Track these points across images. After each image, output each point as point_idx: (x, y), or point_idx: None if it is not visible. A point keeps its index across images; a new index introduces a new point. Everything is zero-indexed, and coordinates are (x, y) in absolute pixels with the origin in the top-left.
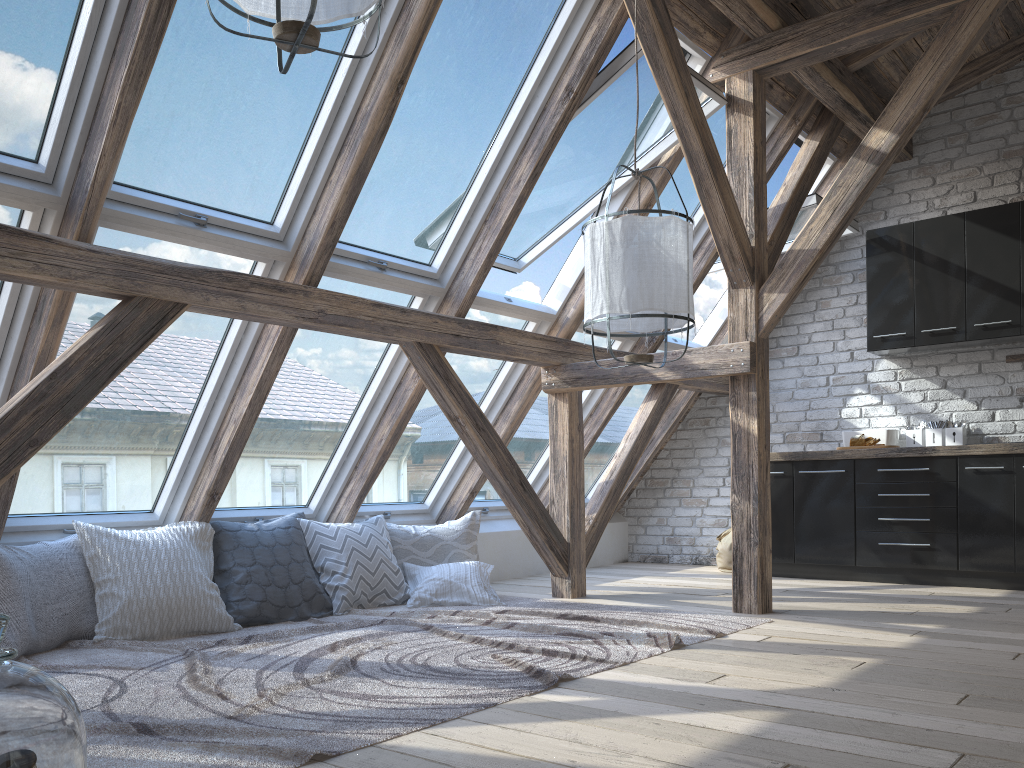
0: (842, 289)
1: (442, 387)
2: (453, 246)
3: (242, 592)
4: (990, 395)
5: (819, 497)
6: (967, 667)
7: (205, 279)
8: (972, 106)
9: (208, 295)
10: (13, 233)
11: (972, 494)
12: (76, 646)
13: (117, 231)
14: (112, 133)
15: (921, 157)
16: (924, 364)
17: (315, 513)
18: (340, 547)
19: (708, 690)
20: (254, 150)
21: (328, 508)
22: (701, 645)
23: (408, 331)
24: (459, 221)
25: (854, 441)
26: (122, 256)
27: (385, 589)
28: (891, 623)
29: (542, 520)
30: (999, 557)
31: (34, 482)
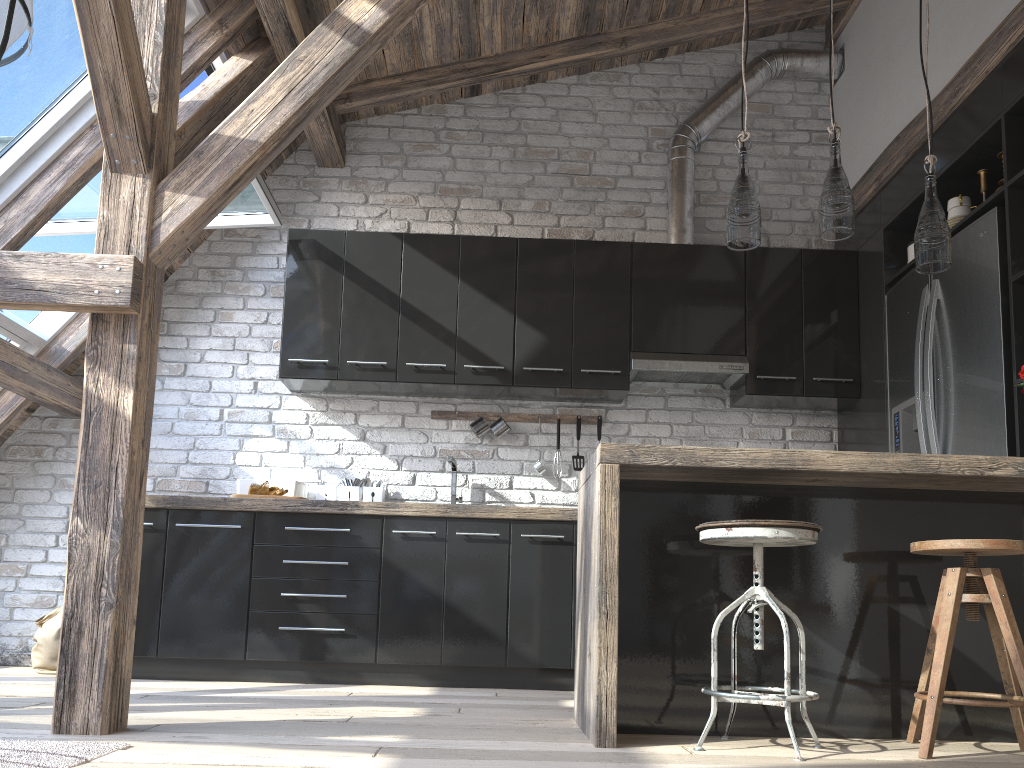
0: (250, 302)
1: None
2: None
3: None
4: (413, 454)
5: (202, 562)
6: None
7: None
8: (412, 129)
9: None
10: None
11: (398, 565)
12: None
13: None
14: None
15: (354, 169)
16: (342, 409)
17: None
18: None
19: None
20: None
21: None
22: None
23: None
24: None
25: (256, 489)
26: None
27: None
28: (330, 737)
29: None
30: (425, 645)
31: None
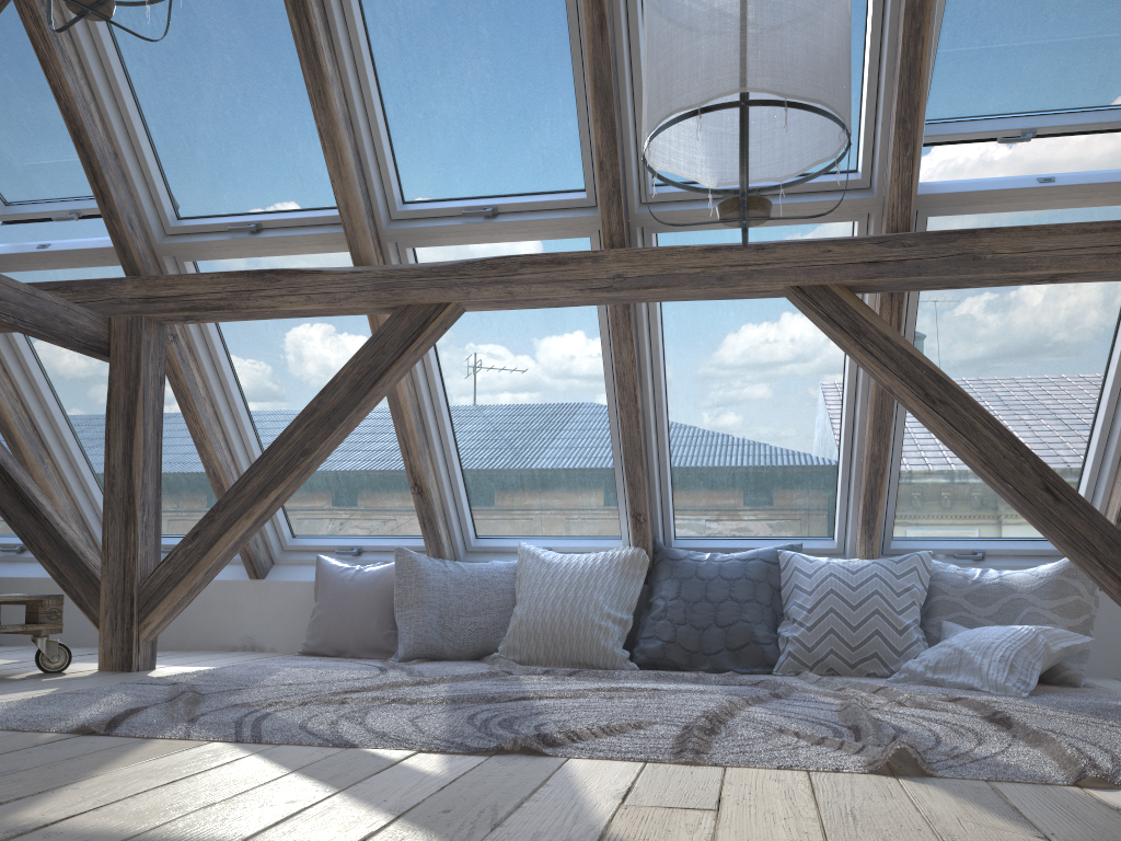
0: None
1: (847, 345)
2: (869, 130)
3: (652, 629)
4: None
5: None
6: None
7: (466, 272)
8: None
9: (469, 288)
10: (291, 274)
11: None
12: (483, 660)
13: (434, 248)
14: (328, 158)
15: None
16: None
17: (840, 547)
18: (811, 588)
19: (560, 808)
20: (520, 116)
21: (848, 540)
22: (964, 783)
23: (769, 274)
24: (865, 89)
25: None
26: (382, 270)
27: (876, 653)
28: None
29: (1111, 555)
30: None
31: (488, 504)
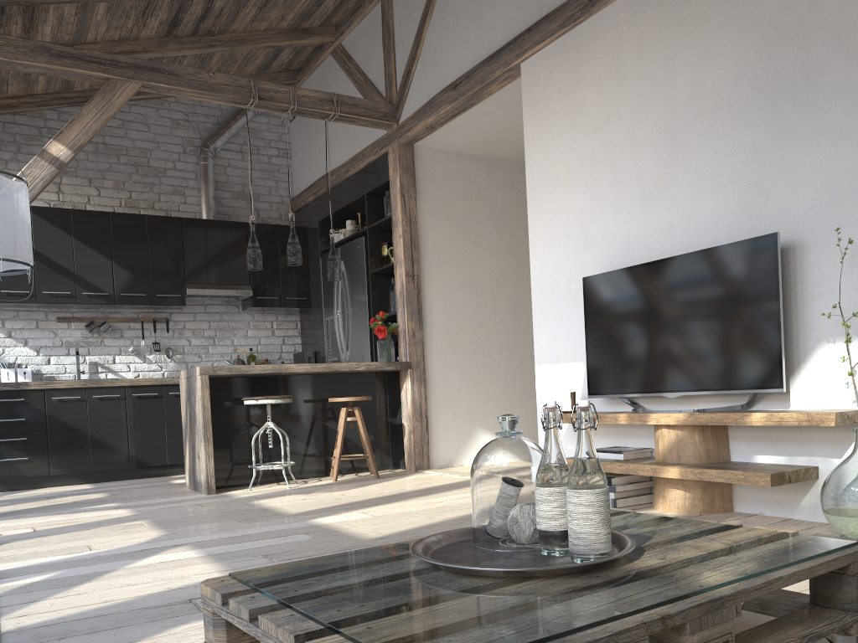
0: None
1: None
2: None
3: None
4: (47, 345)
5: None
6: (198, 513)
7: None
8: (21, 125)
9: None
10: None
11: (58, 417)
12: None
13: None
14: None
15: None
16: None
17: None
18: None
19: (109, 551)
20: None
21: None
22: (4, 541)
23: None
24: None
25: None
26: None
27: None
28: (83, 508)
29: None
30: (80, 461)
31: None
